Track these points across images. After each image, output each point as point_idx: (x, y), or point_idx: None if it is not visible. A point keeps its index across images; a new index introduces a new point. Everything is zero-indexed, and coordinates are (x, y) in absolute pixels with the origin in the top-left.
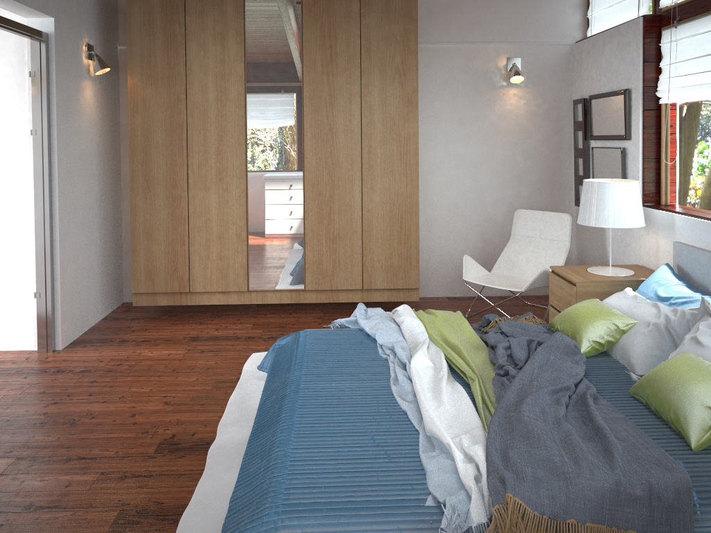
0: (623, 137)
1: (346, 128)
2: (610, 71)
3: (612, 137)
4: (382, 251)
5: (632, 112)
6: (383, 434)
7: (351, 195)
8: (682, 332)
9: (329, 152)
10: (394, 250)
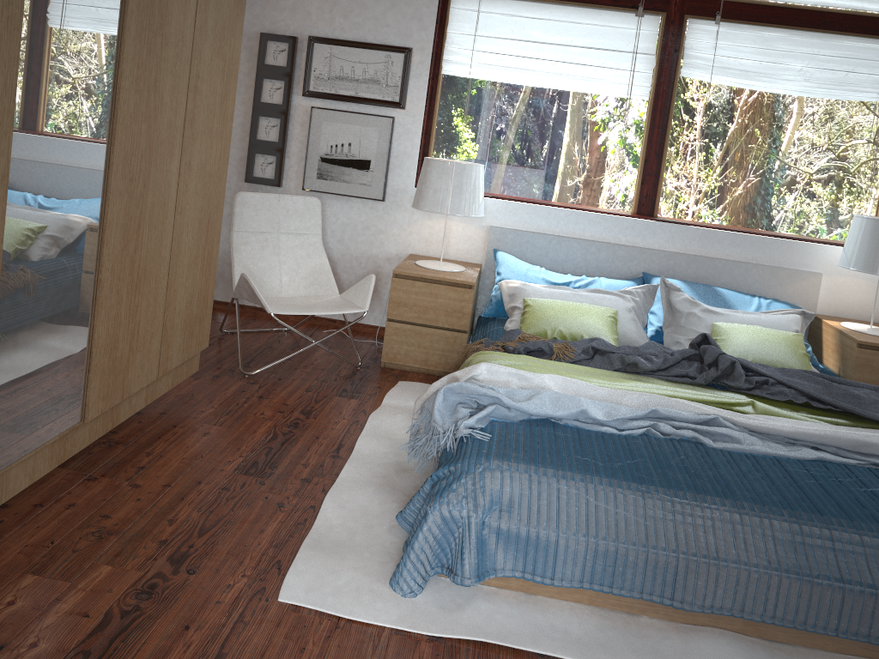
0: (398, 104)
1: (179, 28)
2: (362, 15)
3: (367, 100)
4: (185, 292)
5: (410, 77)
6: (875, 482)
7: (167, 180)
8: (643, 310)
9: (153, 79)
10: (196, 285)
